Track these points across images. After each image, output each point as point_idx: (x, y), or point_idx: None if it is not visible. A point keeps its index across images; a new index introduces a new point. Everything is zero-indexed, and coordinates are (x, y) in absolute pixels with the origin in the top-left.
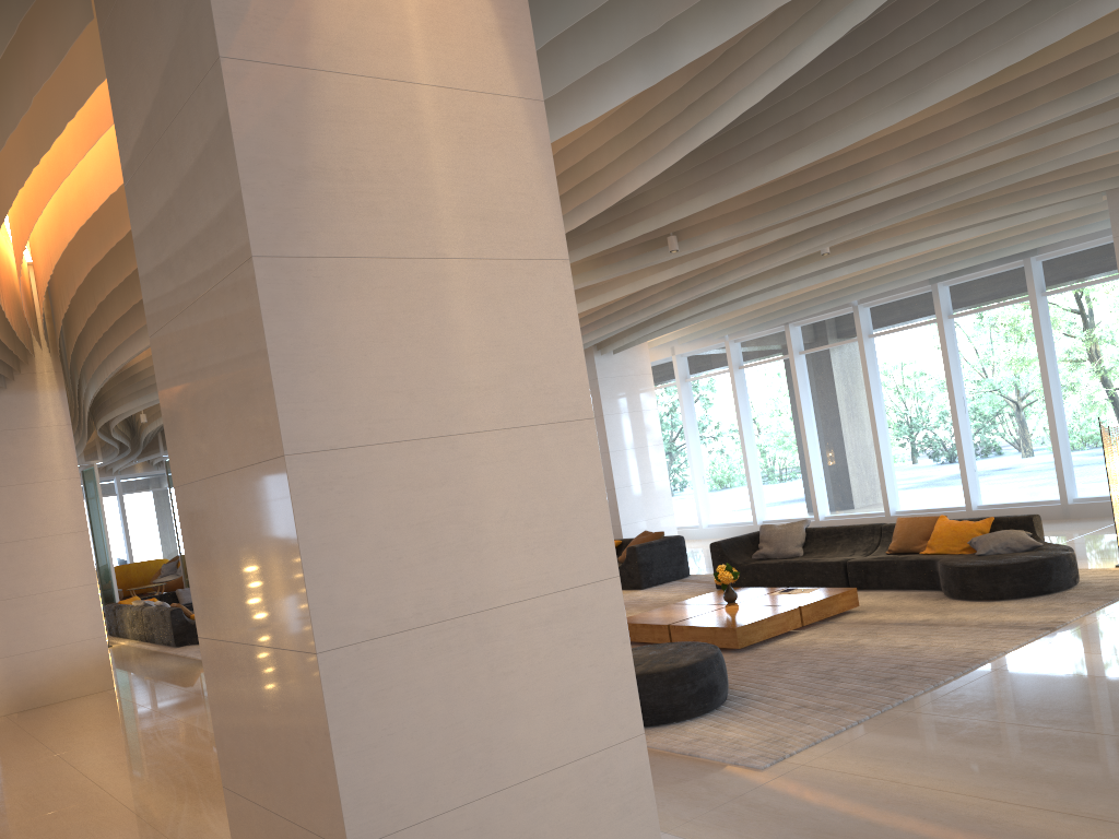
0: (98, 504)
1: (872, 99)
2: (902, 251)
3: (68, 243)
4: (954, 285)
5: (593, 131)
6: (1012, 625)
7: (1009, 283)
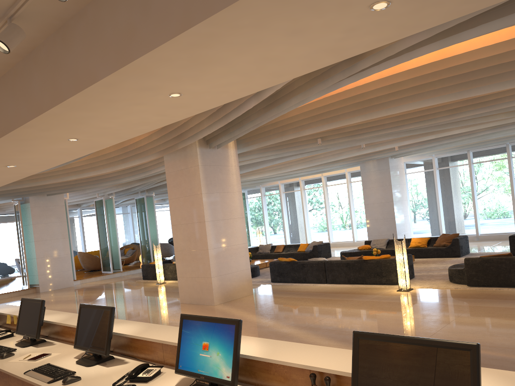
0: (112, 217)
1: None
2: None
3: (407, 69)
4: None
5: None
6: None
7: None
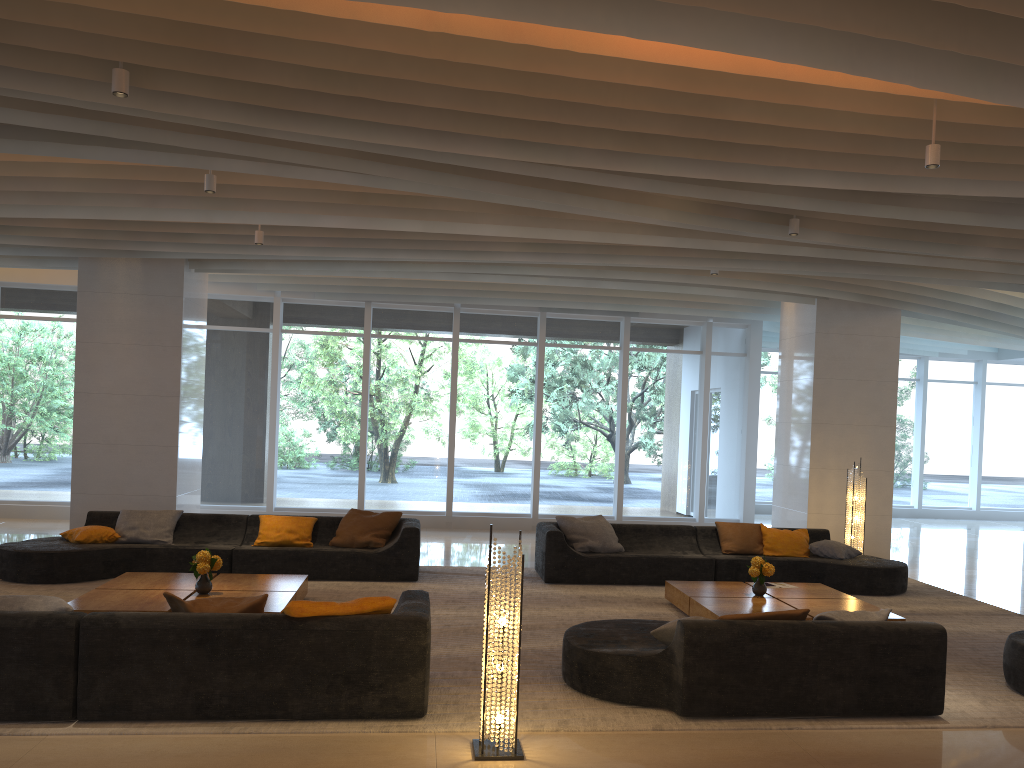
0: None
1: None
2: (673, 287)
3: None
4: (552, 318)
5: None
6: (989, 613)
7: (600, 331)
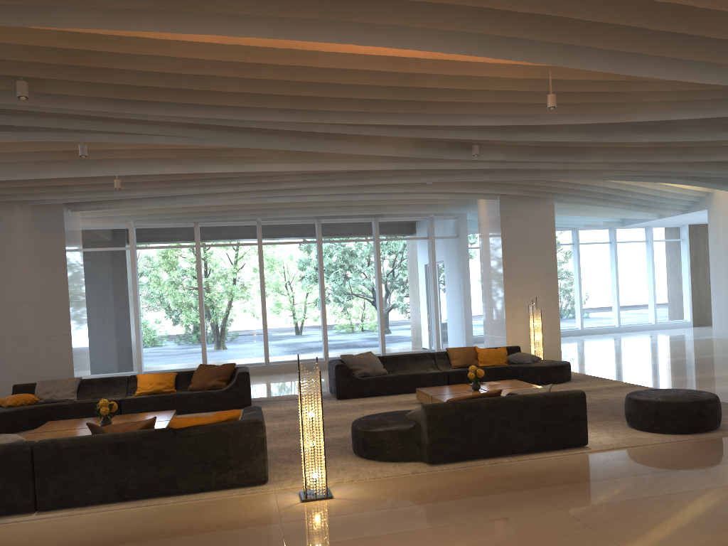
0: None
1: (699, 127)
2: (404, 195)
3: None
4: (325, 223)
5: (666, 80)
6: (621, 386)
7: (359, 229)
